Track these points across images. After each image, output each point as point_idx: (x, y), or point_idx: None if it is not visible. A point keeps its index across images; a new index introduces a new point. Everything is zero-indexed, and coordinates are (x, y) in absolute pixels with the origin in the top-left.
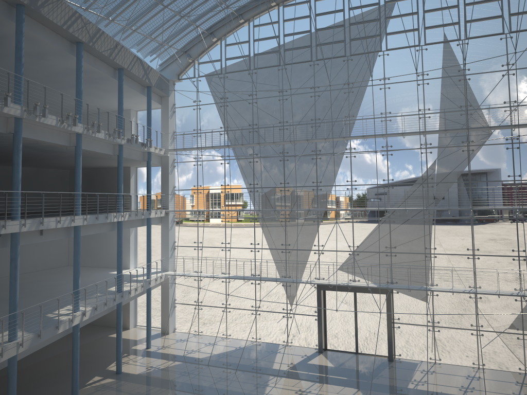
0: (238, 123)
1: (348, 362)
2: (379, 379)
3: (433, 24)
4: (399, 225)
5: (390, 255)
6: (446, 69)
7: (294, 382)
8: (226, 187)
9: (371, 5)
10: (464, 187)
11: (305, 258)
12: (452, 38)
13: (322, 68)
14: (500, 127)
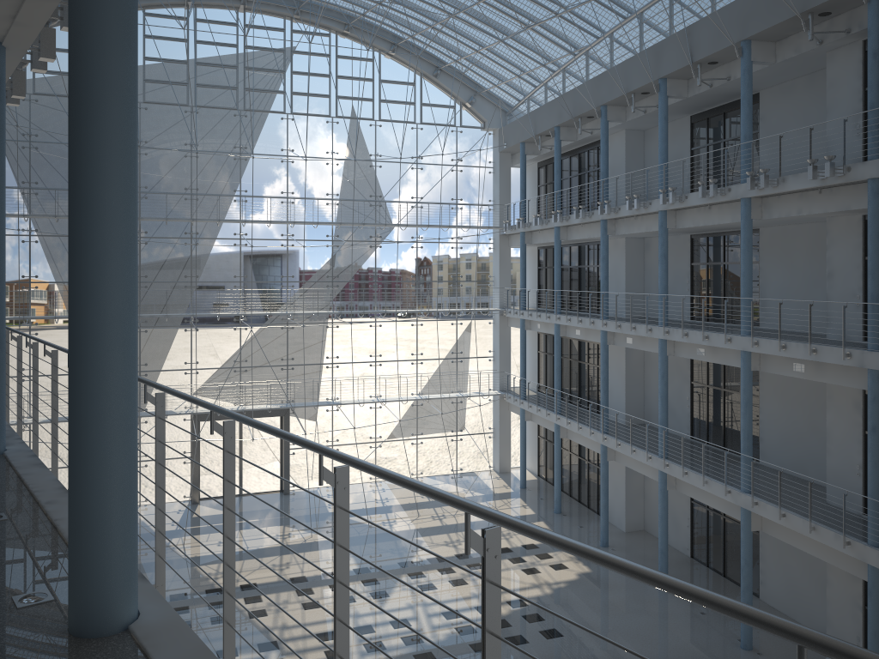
0: (57, 179)
1: (241, 505)
2: (293, 512)
3: (346, 95)
4: (299, 331)
5: (286, 368)
6: (358, 151)
7: (203, 537)
8: (33, 280)
9: (274, 51)
10: (380, 288)
11: (172, 381)
12: (365, 116)
13: (204, 119)
14: (415, 226)
